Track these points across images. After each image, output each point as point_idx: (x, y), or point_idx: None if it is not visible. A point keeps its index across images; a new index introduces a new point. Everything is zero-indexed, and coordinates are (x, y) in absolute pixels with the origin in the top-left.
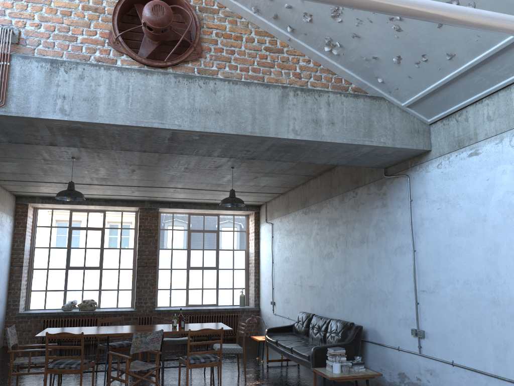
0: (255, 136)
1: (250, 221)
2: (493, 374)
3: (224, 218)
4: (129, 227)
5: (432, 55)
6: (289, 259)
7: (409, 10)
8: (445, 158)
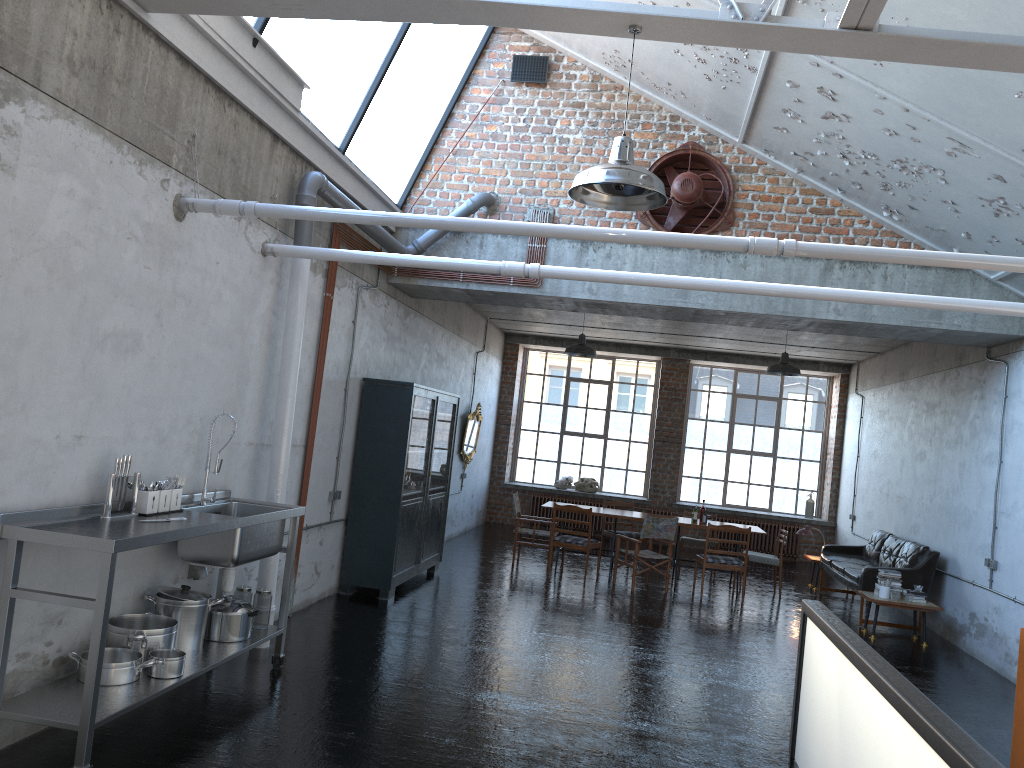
0: (788, 316)
1: (834, 387)
2: None
3: (791, 380)
4: (646, 384)
5: (1002, 237)
6: (878, 454)
7: (837, 299)
8: None
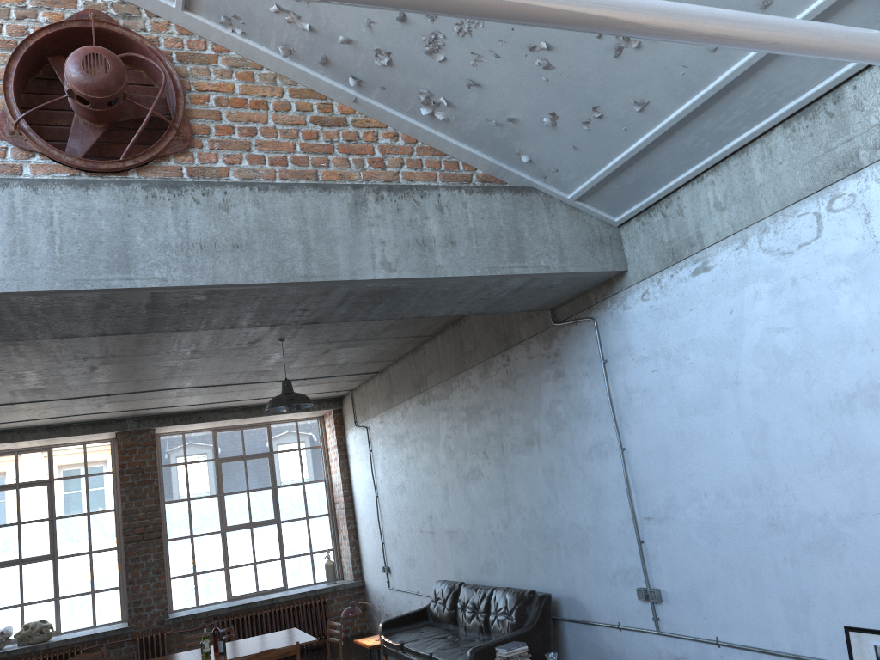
0: (314, 283)
1: (328, 427)
2: (790, 652)
3: (279, 429)
4: (102, 471)
5: (611, 105)
6: (406, 486)
7: (583, 15)
8: (654, 281)
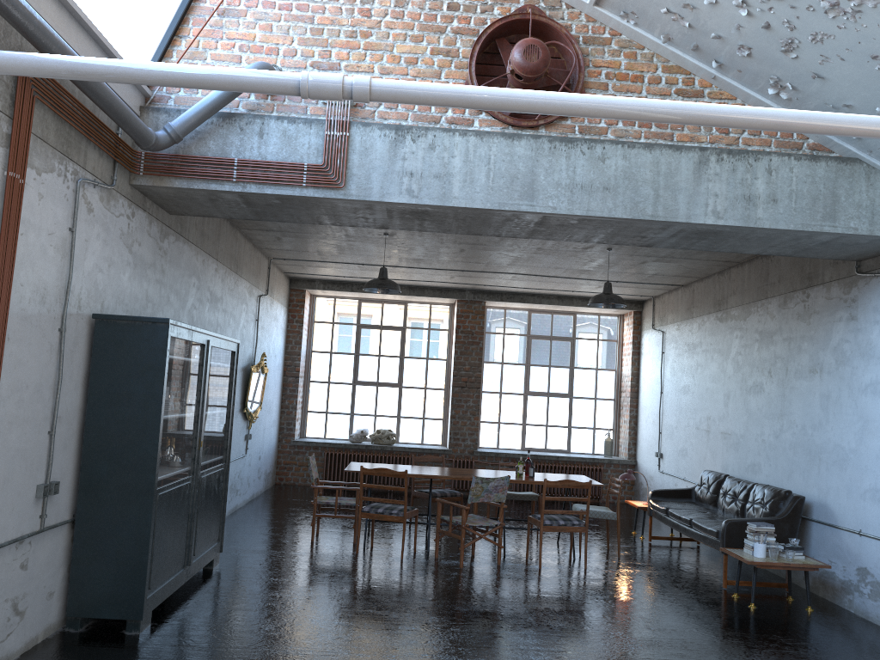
0: (657, 221)
1: (626, 325)
2: None
3: (583, 319)
4: (441, 328)
5: None
6: (690, 389)
7: (872, 132)
8: None
